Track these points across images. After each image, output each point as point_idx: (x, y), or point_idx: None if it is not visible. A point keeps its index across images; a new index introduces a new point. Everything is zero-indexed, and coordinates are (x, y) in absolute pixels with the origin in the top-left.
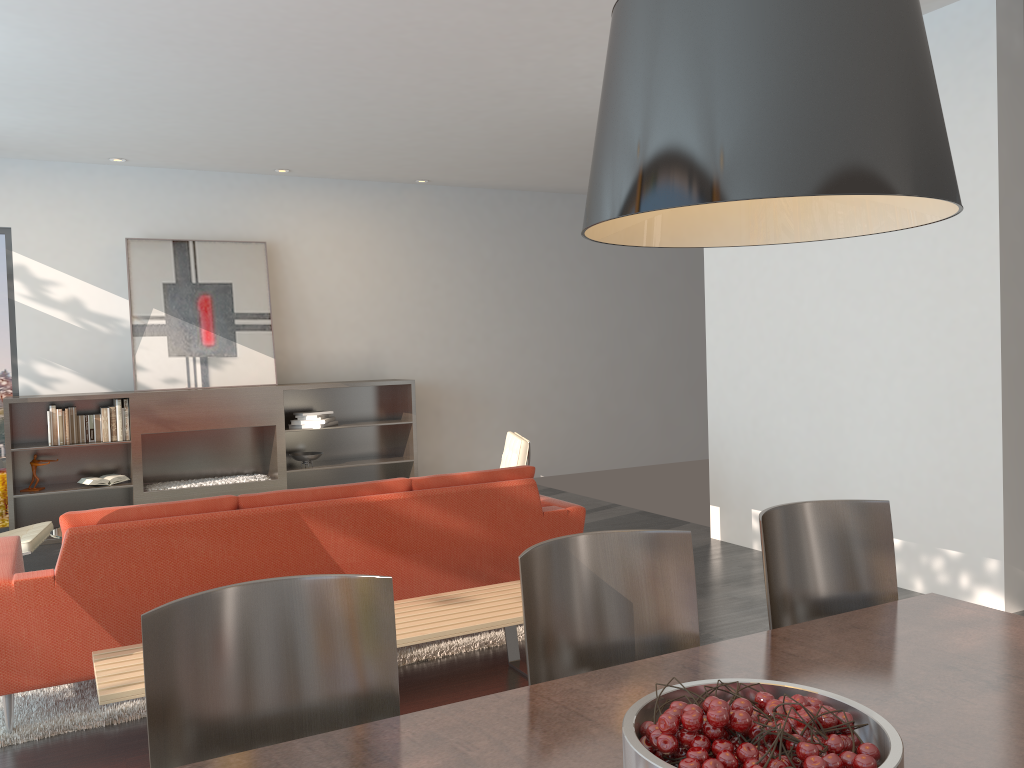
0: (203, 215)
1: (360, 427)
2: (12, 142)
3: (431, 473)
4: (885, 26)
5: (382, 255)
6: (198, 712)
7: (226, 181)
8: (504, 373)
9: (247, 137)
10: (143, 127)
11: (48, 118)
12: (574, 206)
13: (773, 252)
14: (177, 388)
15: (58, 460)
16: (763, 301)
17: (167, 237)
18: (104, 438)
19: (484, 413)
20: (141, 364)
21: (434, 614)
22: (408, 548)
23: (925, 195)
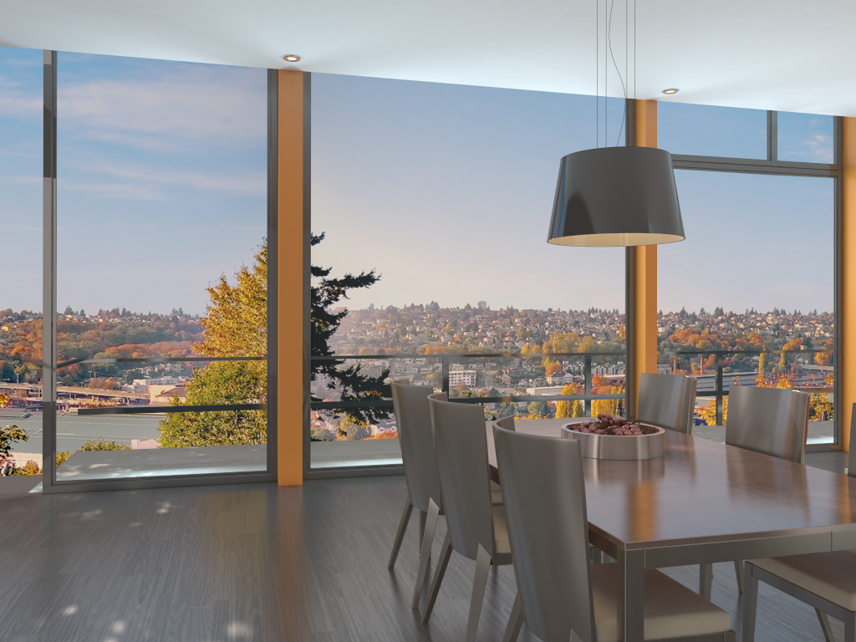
0: None
1: None
2: None
3: None
4: (560, 183)
5: None
6: (658, 413)
7: None
8: None
9: None
10: None
11: None
12: None
13: None
14: None
15: None
16: None
17: None
18: None
19: None
20: None
21: None
22: None
23: (554, 237)
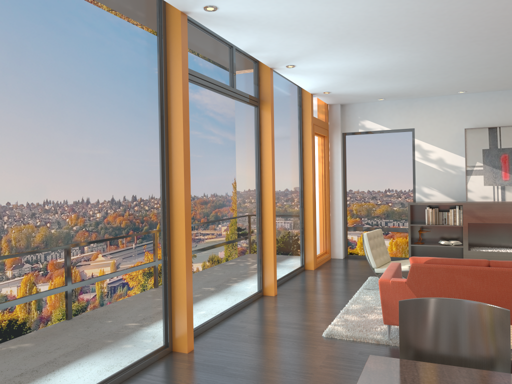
0: (505, 113)
1: None
2: (414, 92)
3: None
4: None
5: None
6: (420, 343)
7: None
8: None
9: None
10: (470, 77)
11: (427, 81)
12: None
13: None
14: (487, 201)
15: (430, 231)
16: None
17: (485, 126)
18: (450, 223)
19: None
20: (469, 189)
21: None
22: None
23: None
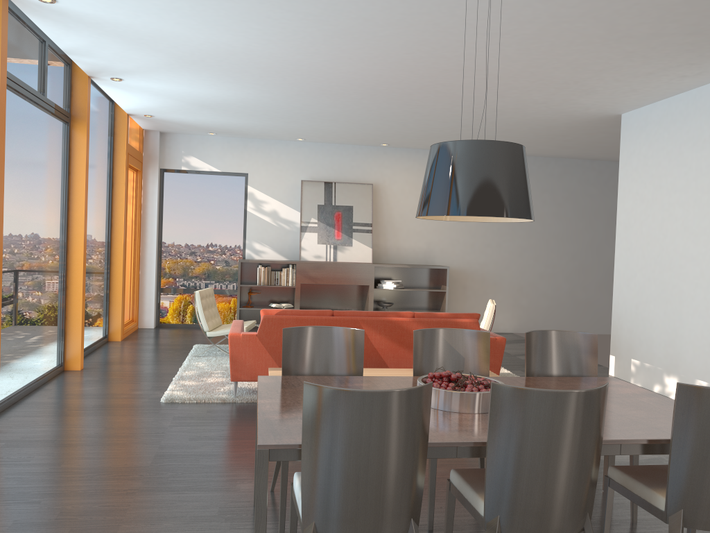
0: (341, 168)
1: (417, 291)
2: (252, 131)
3: None
4: (493, 165)
5: None
6: (297, 364)
7: (354, 150)
8: (508, 267)
9: (364, 130)
10: (312, 125)
11: (269, 122)
12: (563, 166)
13: (653, 206)
14: (320, 261)
15: (260, 293)
16: (646, 235)
17: (322, 180)
18: (282, 284)
19: (493, 290)
20: (303, 247)
21: None
22: (409, 345)
23: (499, 216)
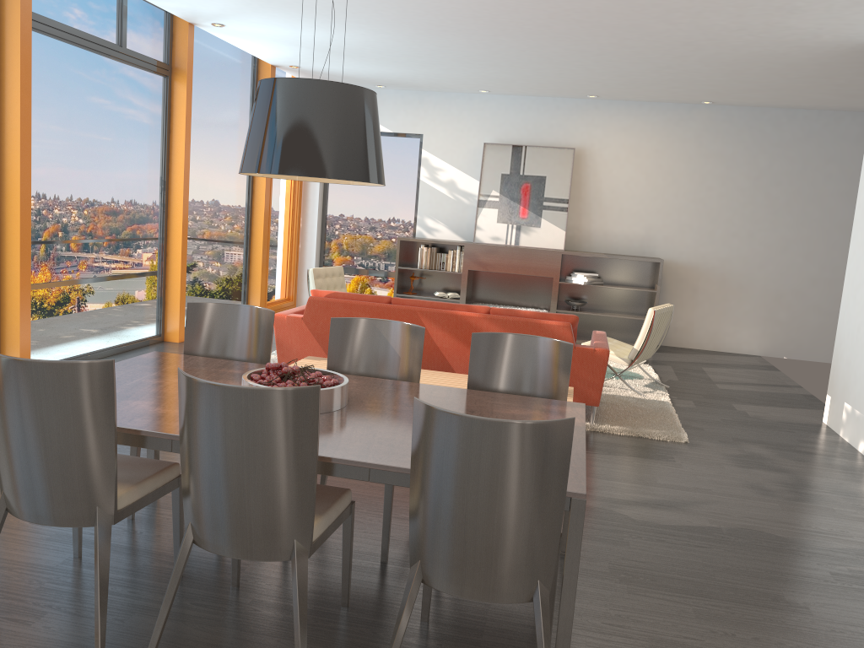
0: (536, 128)
1: (625, 290)
2: (420, 83)
3: (681, 335)
4: (291, 110)
5: (666, 161)
6: (208, 344)
7: (555, 104)
8: (762, 266)
9: (545, 77)
10: (478, 73)
11: (425, 70)
12: None
13: None
14: (498, 244)
15: (429, 279)
16: None
17: (511, 143)
18: (447, 269)
19: (737, 296)
20: (479, 225)
21: (463, 382)
22: None
23: (290, 174)
